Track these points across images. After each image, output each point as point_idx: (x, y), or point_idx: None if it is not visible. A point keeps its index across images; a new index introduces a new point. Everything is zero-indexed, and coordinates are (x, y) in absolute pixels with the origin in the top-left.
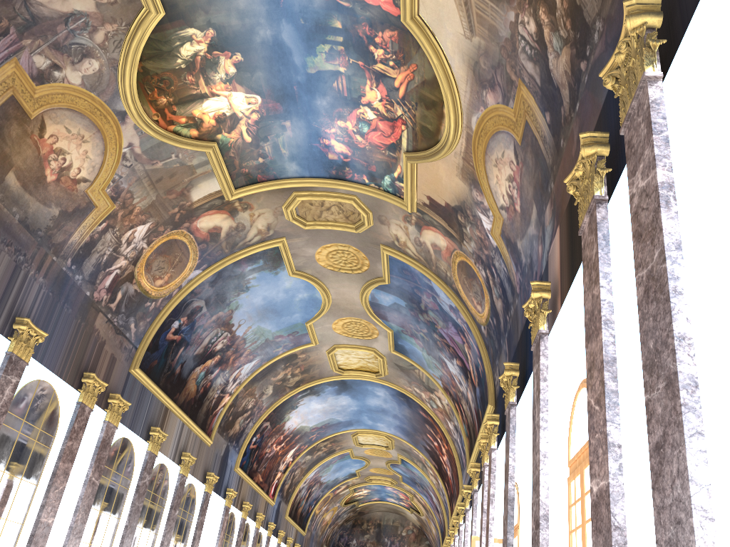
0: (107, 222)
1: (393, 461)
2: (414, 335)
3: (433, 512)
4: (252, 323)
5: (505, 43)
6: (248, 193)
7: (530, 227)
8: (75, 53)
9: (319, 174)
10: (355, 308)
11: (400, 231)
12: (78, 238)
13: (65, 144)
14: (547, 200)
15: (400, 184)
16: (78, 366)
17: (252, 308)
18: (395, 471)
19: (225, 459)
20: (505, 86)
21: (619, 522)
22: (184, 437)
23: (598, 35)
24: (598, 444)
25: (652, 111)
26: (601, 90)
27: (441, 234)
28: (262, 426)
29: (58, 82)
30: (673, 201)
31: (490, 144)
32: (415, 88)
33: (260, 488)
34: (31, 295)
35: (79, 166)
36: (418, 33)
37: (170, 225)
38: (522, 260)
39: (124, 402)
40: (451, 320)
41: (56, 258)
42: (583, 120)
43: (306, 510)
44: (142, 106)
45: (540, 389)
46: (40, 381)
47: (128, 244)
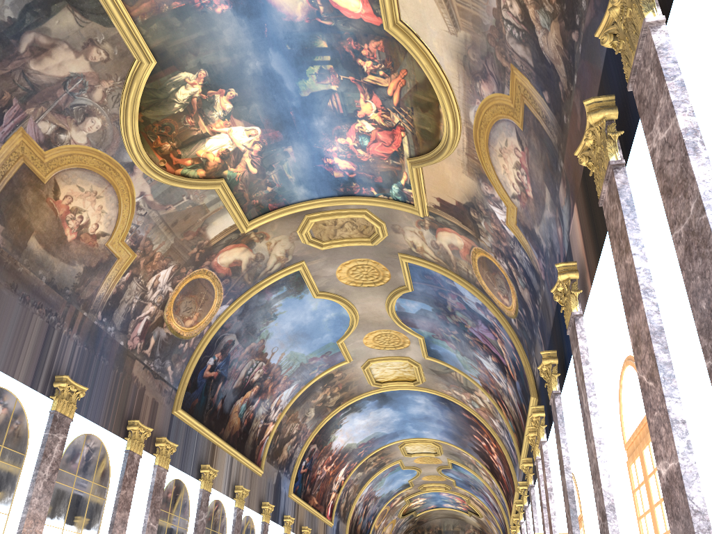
0: (130, 271)
1: (444, 466)
2: (445, 338)
3: (491, 512)
4: (285, 349)
5: (491, 31)
6: (262, 223)
7: (545, 211)
8: (77, 114)
9: (328, 194)
10: (383, 320)
11: (415, 237)
12: (105, 291)
13: (80, 202)
14: (558, 180)
15: (408, 191)
16: (122, 415)
17: (282, 334)
18: (447, 476)
19: (278, 487)
20: (497, 74)
21: (698, 505)
22: (235, 471)
23: (586, 2)
24: (659, 422)
25: (660, 57)
26: (598, 56)
27: (457, 234)
28: (310, 450)
29: (65, 144)
30: (701, 146)
31: (491, 135)
32: (408, 93)
33: (317, 511)
34: (67, 352)
35: (96, 221)
36: (403, 37)
37: (192, 265)
38: (542, 245)
39: (171, 444)
40: (480, 318)
41: (87, 313)
42: (584, 90)
43: (365, 526)
44: (148, 155)
45: (584, 373)
46: (86, 435)
47: (154, 290)
